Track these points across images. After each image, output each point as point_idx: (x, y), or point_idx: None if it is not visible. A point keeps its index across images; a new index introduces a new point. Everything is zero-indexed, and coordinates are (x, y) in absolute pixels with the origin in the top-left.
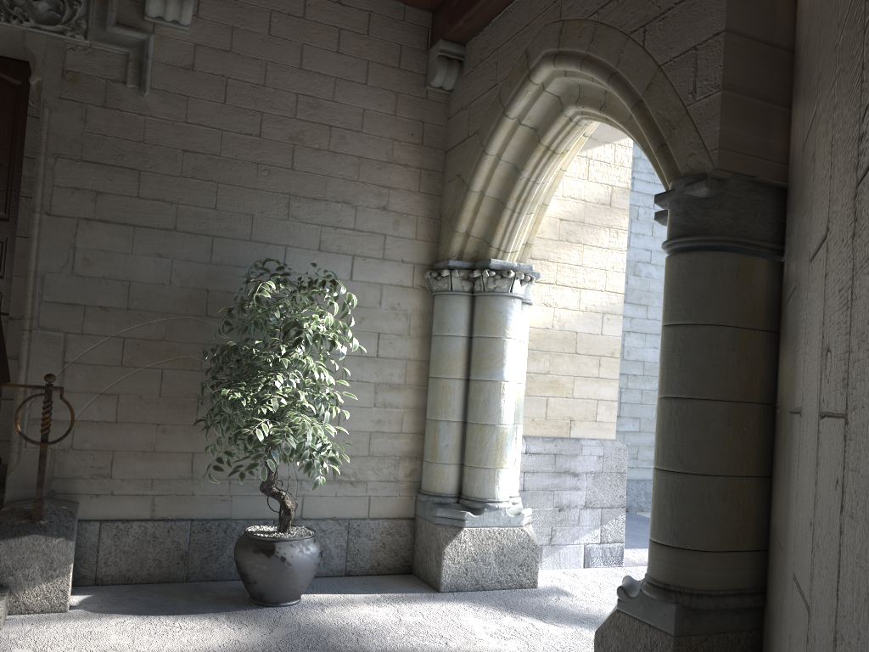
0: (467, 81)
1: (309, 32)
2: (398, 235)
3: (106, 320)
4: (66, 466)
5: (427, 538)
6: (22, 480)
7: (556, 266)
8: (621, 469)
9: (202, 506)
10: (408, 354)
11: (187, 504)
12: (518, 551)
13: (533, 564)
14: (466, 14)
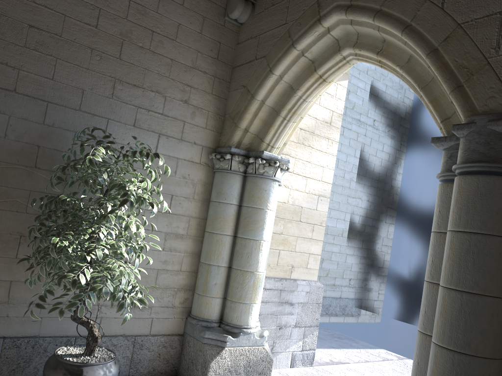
0: (257, 19)
1: None
2: (193, 123)
3: None
4: None
5: (194, 352)
6: None
7: (294, 161)
8: (319, 301)
9: (14, 326)
10: (191, 213)
11: (1, 324)
12: (259, 363)
13: (268, 373)
14: None
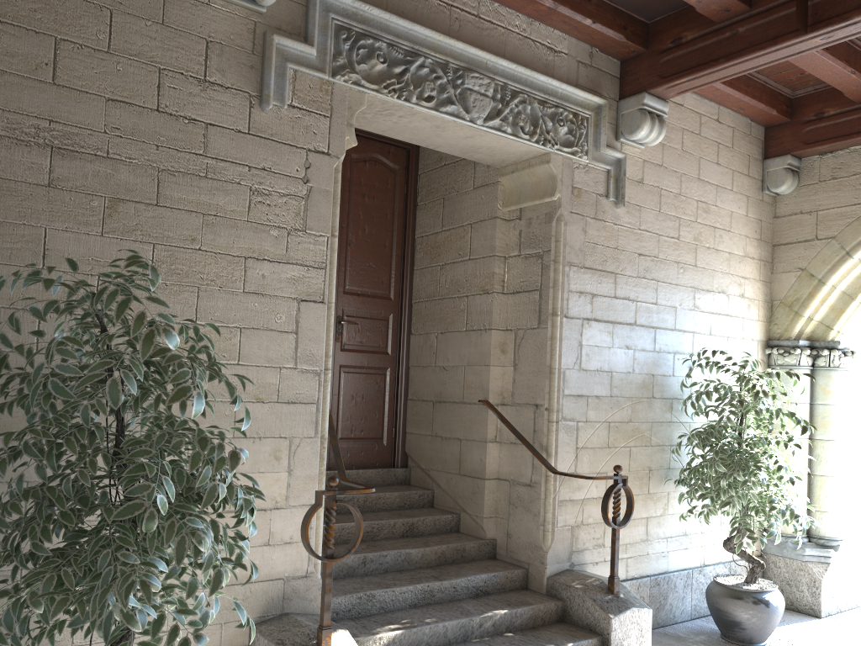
0: (808, 191)
1: (702, 147)
2: (749, 317)
3: (599, 408)
4: (579, 540)
5: (790, 573)
6: (555, 557)
7: None
8: None
9: (652, 563)
10: None
11: (644, 563)
12: (855, 577)
13: None
14: (835, 142)
